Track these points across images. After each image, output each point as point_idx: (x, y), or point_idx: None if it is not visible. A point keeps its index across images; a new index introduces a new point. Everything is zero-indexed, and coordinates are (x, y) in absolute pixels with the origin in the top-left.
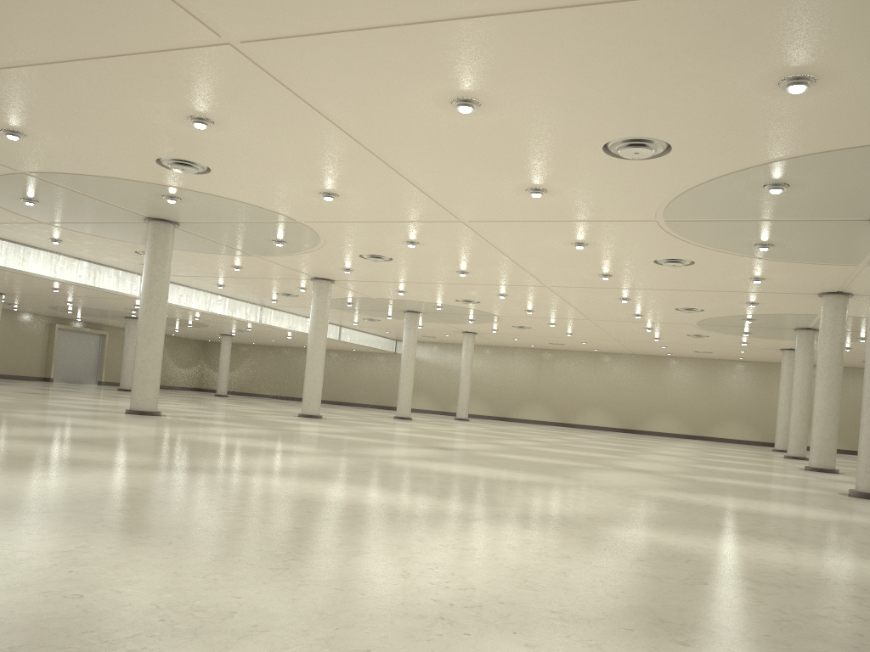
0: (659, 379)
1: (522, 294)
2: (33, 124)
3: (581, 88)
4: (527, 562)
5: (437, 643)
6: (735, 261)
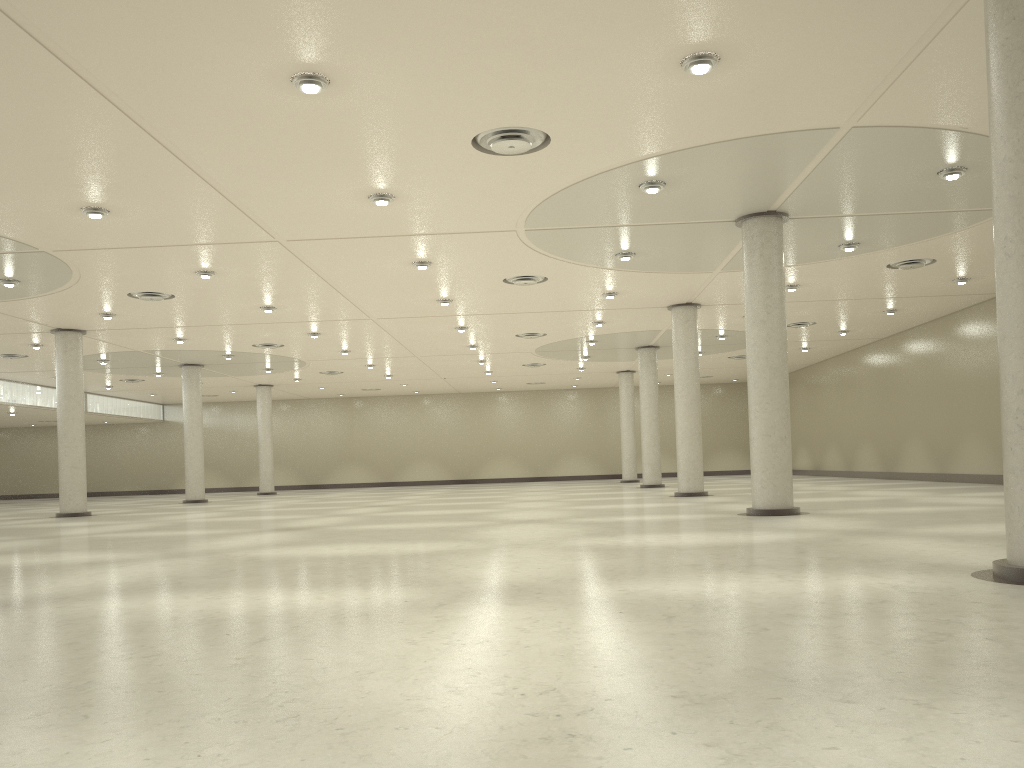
0: (490, 418)
1: (340, 330)
2: None
3: (461, 63)
4: (565, 644)
5: None
6: (591, 275)
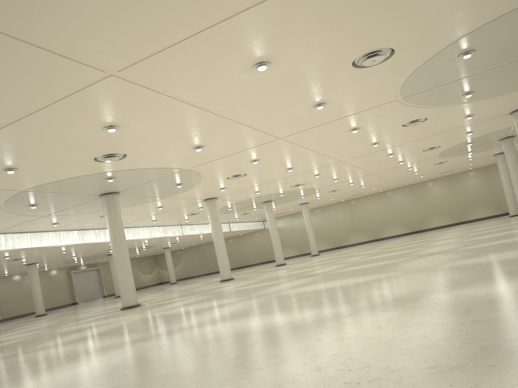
0: (425, 195)
1: (328, 170)
2: (19, 160)
3: (328, 31)
4: (395, 335)
5: None
6: (452, 109)
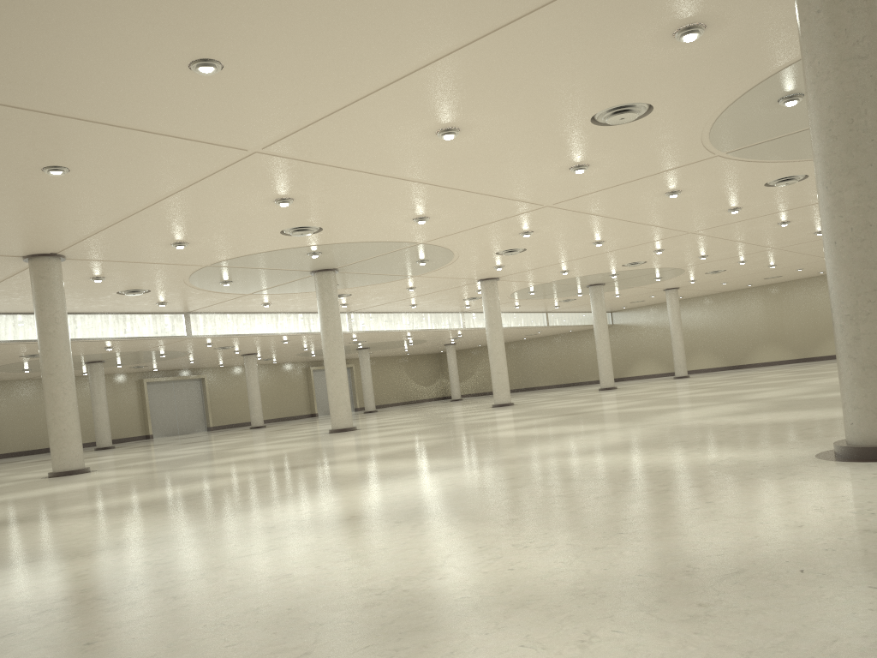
0: None
1: (677, 244)
2: (186, 235)
3: (521, 94)
4: (409, 492)
5: (242, 537)
6: None
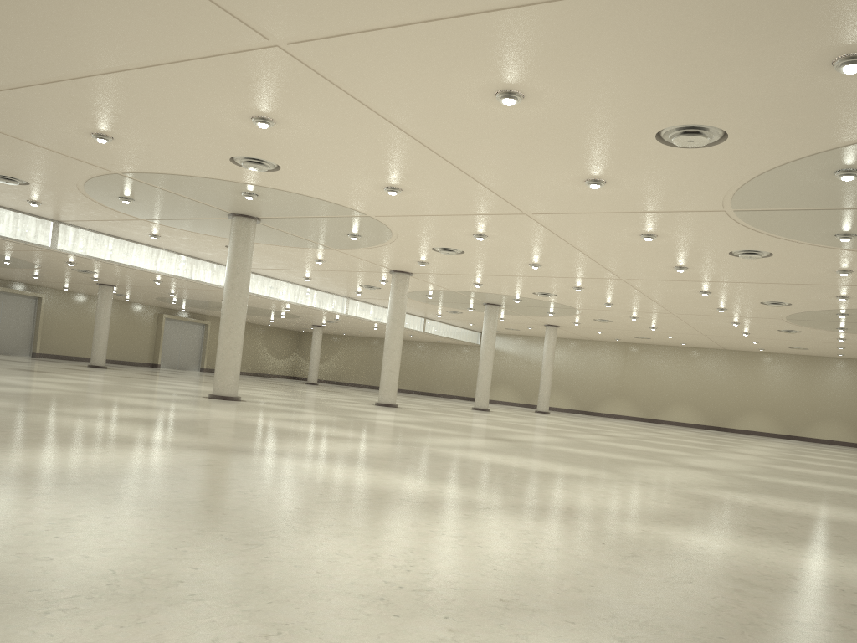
0: (751, 375)
1: (598, 287)
2: (118, 128)
3: (623, 76)
4: (509, 551)
5: (359, 622)
6: (816, 253)
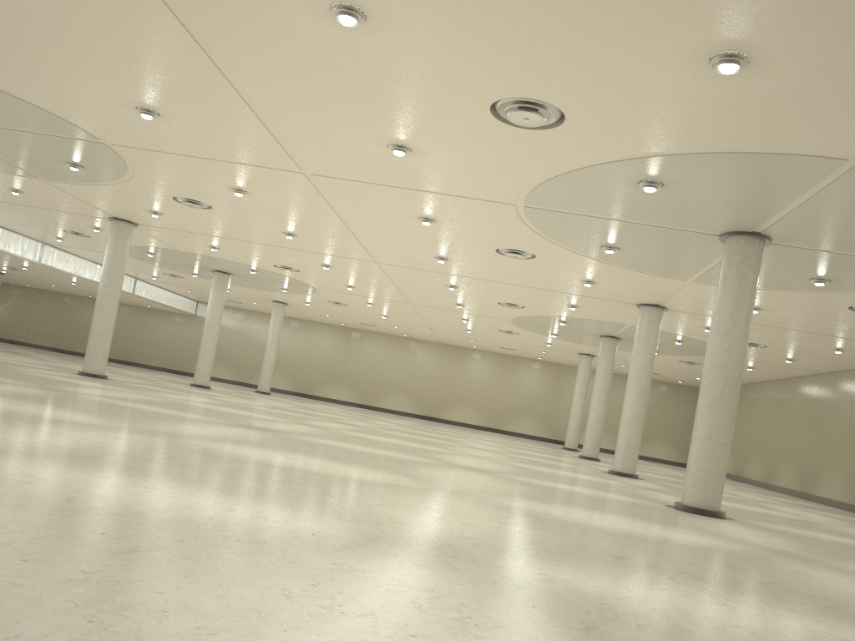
0: (463, 370)
1: (349, 267)
2: None
3: (494, 20)
4: None
5: None
6: (575, 261)
